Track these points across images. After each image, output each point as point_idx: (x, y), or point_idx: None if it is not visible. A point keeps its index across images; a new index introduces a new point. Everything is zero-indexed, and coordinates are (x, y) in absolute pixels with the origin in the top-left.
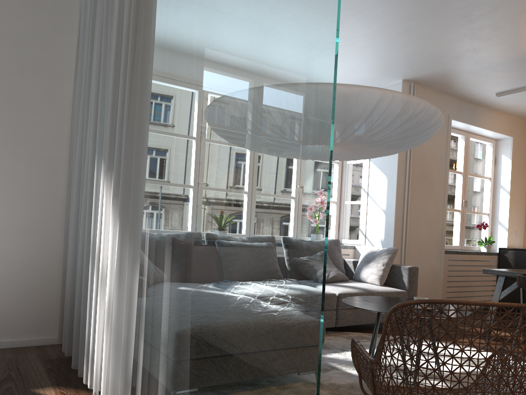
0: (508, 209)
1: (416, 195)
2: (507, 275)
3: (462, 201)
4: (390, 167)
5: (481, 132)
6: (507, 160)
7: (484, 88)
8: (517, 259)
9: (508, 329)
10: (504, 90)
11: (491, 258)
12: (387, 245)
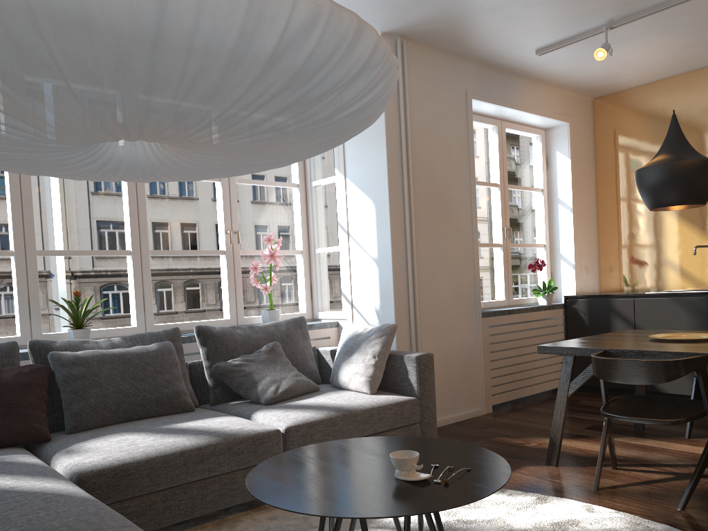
0: (573, 234)
1: (426, 228)
2: (576, 354)
3: (502, 229)
4: (378, 186)
5: (522, 118)
6: (565, 159)
7: (516, 41)
8: (592, 311)
9: (588, 432)
10: (548, 43)
11: (555, 313)
12: (386, 316)
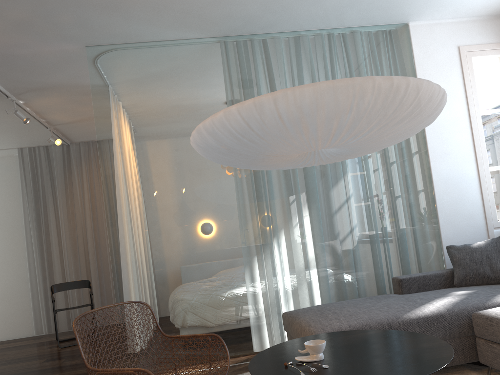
0: None
1: None
2: None
3: None
4: None
5: None
6: None
7: None
8: None
9: None
10: None
11: None
12: None
